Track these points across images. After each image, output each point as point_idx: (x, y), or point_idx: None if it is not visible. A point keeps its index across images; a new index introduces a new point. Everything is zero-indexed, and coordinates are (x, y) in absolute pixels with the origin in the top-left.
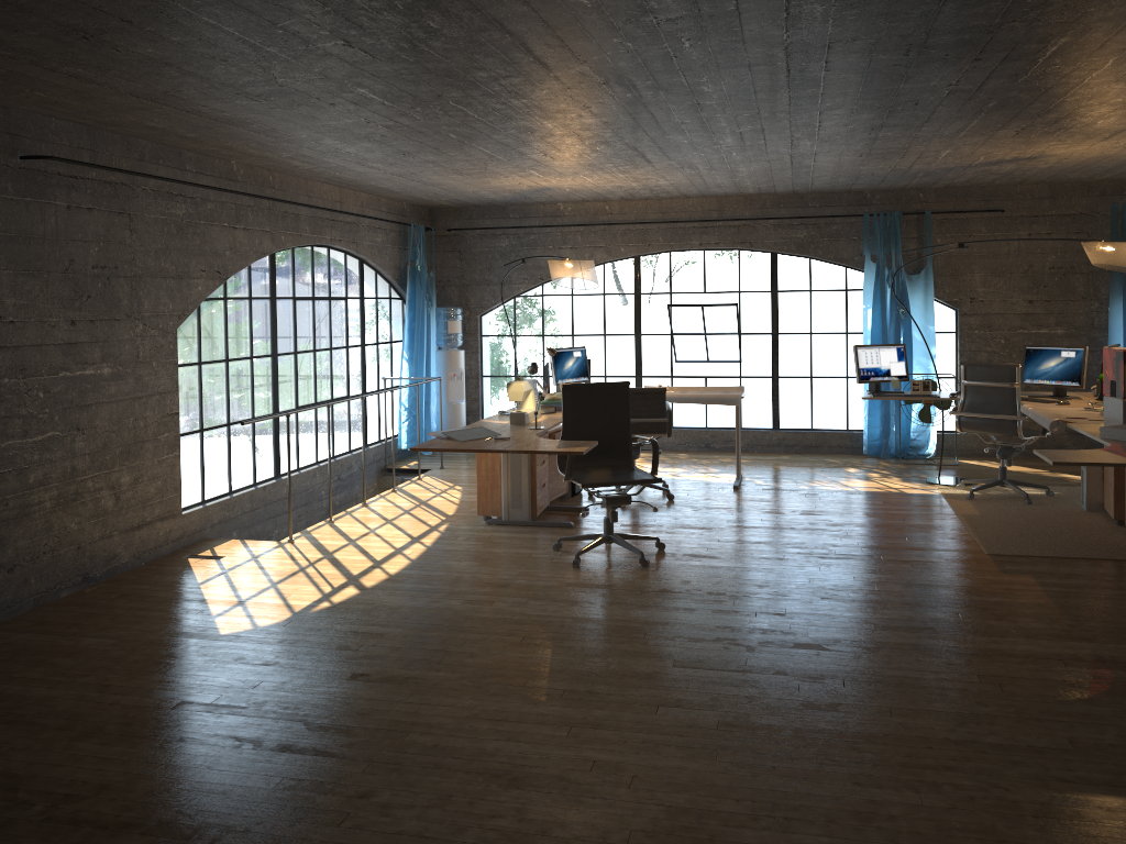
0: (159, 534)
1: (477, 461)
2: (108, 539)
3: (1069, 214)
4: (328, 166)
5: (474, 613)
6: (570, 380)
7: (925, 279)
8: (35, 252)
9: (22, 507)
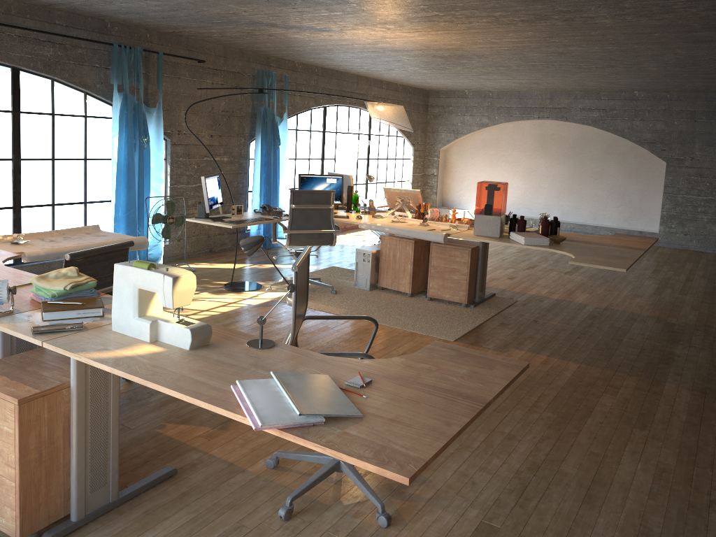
0: None
1: (22, 437)
2: None
3: (233, 72)
4: None
5: None
6: None
7: (157, 112)
8: None
9: None
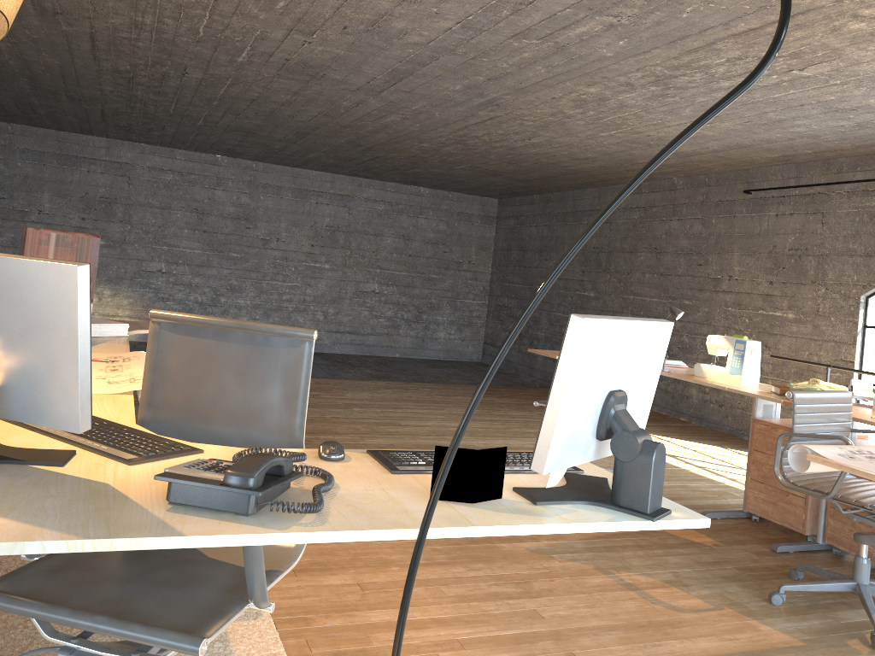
0: None
1: None
2: None
3: None
4: None
5: None
6: None
7: None
8: (753, 242)
9: None
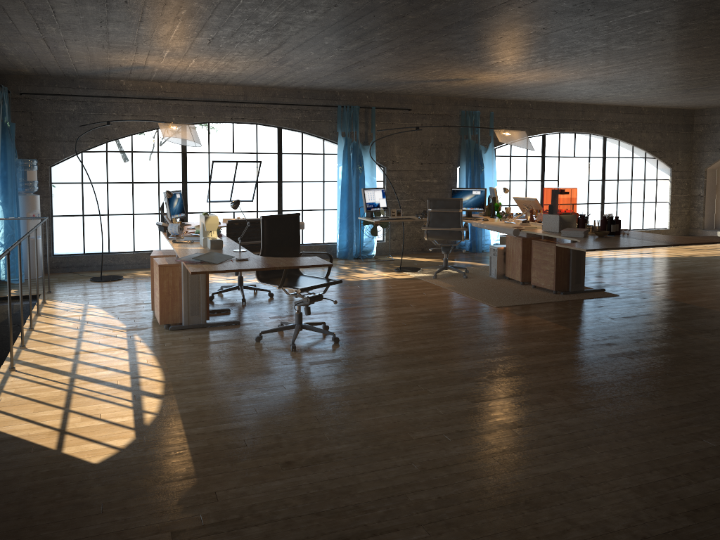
0: None
1: (160, 281)
2: None
3: (440, 114)
4: (0, 22)
5: (284, 397)
6: (177, 216)
7: (371, 148)
8: None
9: None
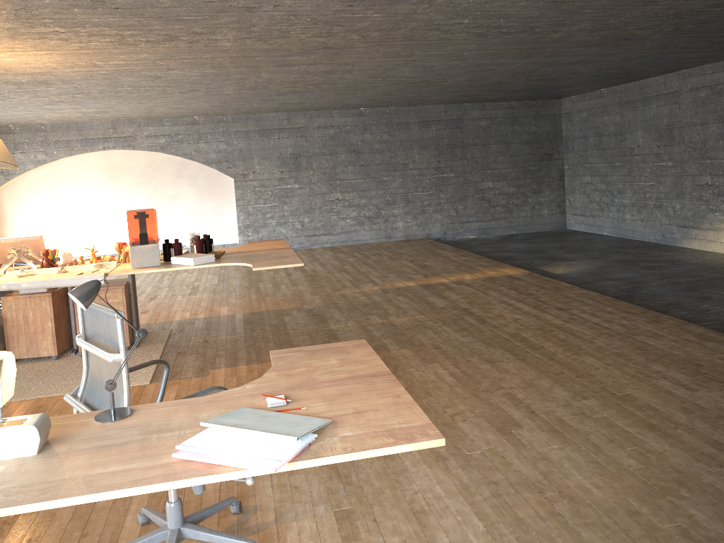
0: None
1: None
2: None
3: None
4: None
5: None
6: None
7: None
8: None
9: None
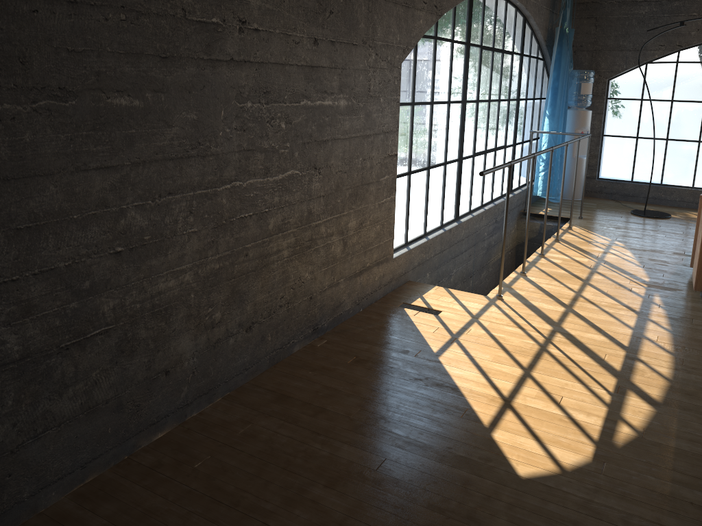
0: (375, 279)
1: None
2: (335, 287)
3: None
4: None
5: None
6: None
7: None
8: None
9: (261, 257)
